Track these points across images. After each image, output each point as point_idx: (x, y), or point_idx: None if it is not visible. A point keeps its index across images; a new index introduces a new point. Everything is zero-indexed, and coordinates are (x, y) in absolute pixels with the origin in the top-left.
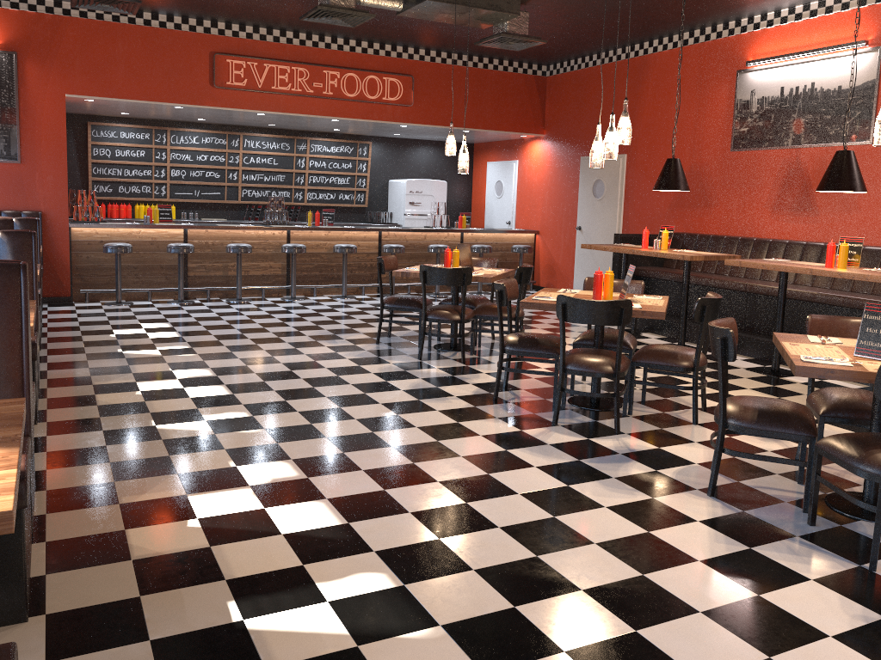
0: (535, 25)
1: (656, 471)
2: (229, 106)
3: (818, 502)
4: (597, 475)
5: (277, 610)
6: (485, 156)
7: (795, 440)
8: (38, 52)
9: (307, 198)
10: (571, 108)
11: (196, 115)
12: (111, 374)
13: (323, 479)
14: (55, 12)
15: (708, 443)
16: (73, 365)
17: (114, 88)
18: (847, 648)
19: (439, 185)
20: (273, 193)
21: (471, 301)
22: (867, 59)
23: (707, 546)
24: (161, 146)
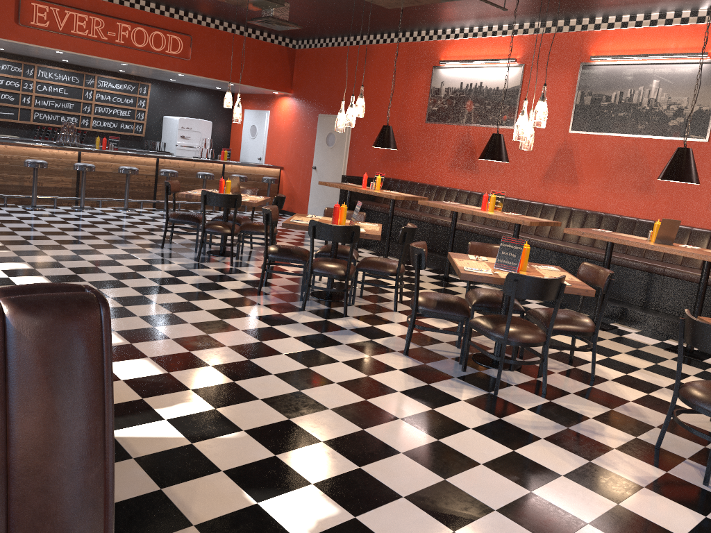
0: (292, 12)
1: (372, 340)
2: (31, 42)
3: (468, 358)
4: (334, 342)
5: (131, 425)
6: (243, 105)
7: (457, 319)
8: None
9: (93, 125)
10: (313, 76)
11: None
12: None
13: (143, 344)
14: None
15: (403, 323)
16: None
17: None
18: (479, 434)
19: (205, 124)
20: (62, 118)
21: (237, 219)
22: (515, 71)
23: (403, 383)
24: None
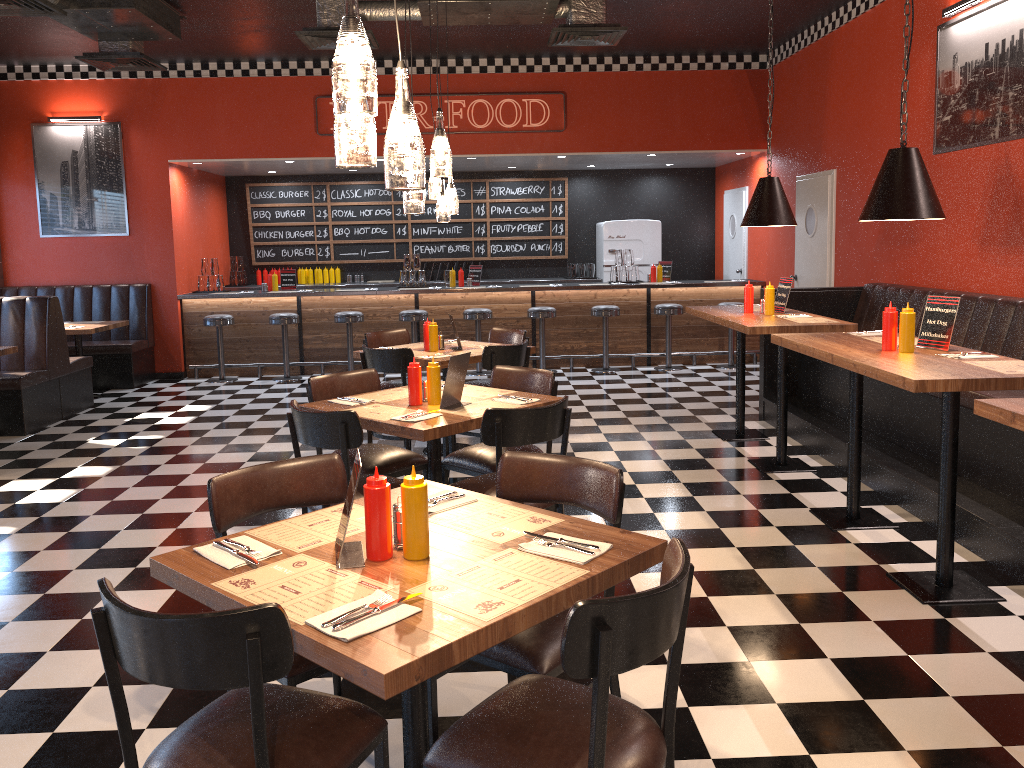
0: (657, 5)
1: None
2: None
3: None
4: None
5: None
6: (723, 184)
7: None
8: (140, 120)
9: (491, 252)
10: (788, 110)
11: (334, 167)
12: (16, 468)
13: None
14: (154, 76)
15: None
16: (9, 455)
17: (216, 149)
18: None
19: (649, 226)
20: (449, 248)
21: None
22: None
23: None
24: (321, 203)
